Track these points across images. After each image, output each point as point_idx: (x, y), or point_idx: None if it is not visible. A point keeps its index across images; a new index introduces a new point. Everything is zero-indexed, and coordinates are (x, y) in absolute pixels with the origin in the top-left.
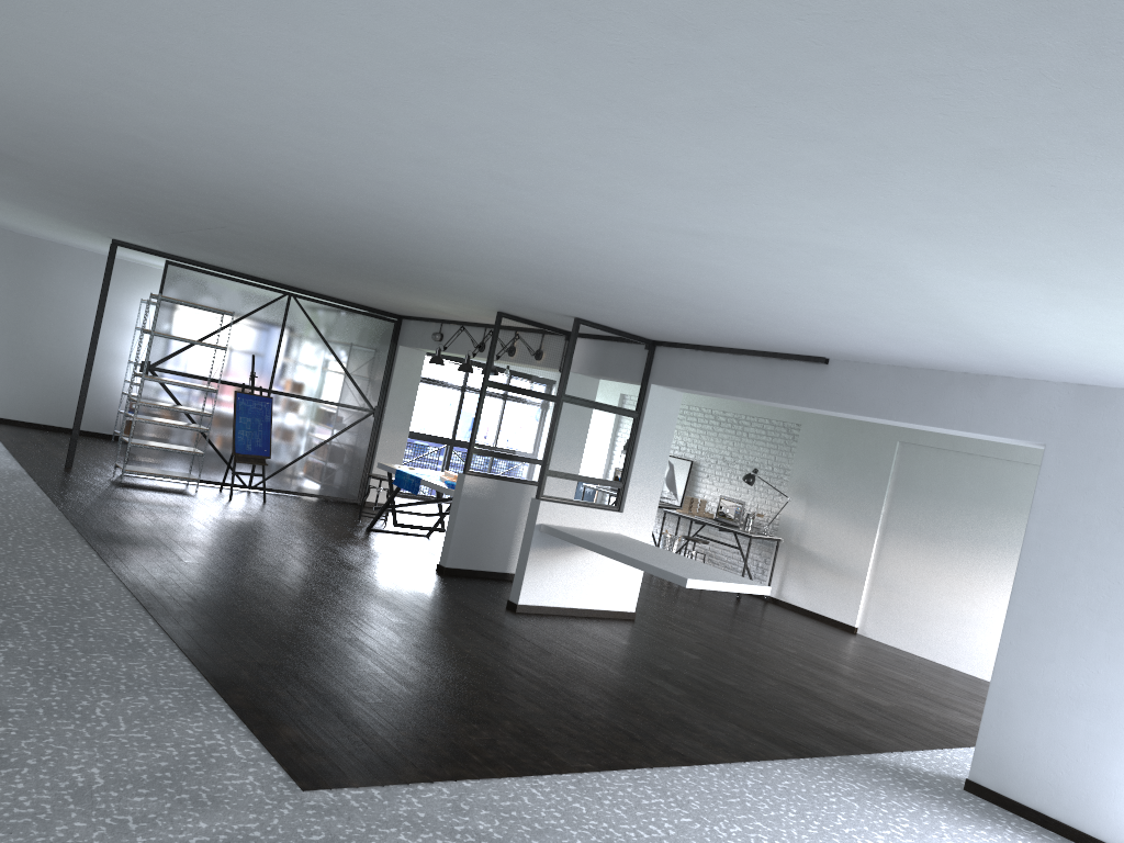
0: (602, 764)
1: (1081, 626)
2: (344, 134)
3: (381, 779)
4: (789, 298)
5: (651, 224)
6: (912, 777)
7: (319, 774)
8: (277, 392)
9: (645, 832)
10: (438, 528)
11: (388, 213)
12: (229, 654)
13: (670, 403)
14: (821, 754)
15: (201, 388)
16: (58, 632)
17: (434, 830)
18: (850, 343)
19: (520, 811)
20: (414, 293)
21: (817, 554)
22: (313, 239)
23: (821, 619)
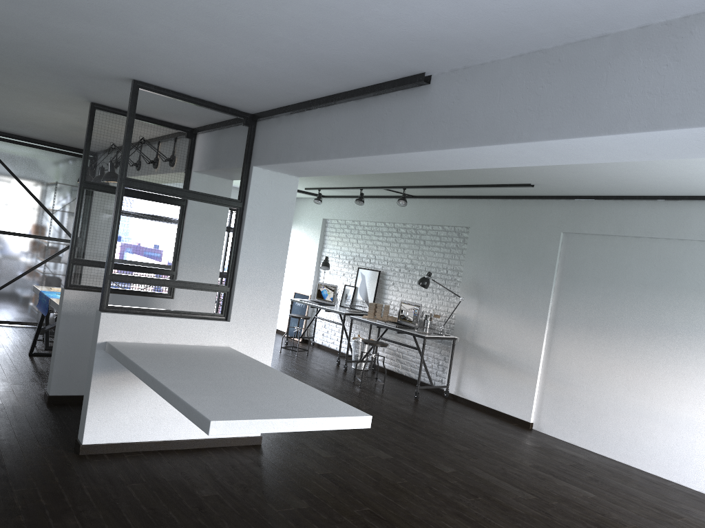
0: None
1: None
2: None
3: None
4: None
5: None
6: None
7: None
8: None
9: None
10: None
11: None
12: None
13: (282, 190)
14: None
15: None
16: None
17: None
18: None
19: None
20: None
21: (490, 351)
22: None
23: (497, 415)
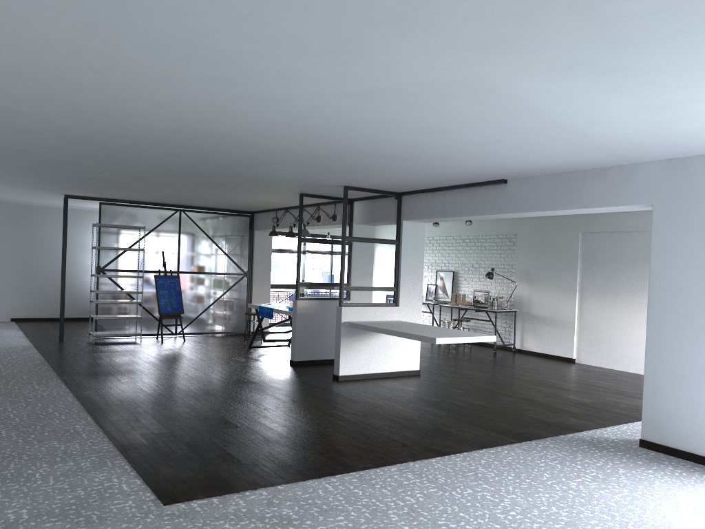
0: (379, 463)
1: (697, 321)
2: (109, 69)
3: (220, 492)
4: (450, 133)
5: (329, 93)
6: (602, 443)
7: (178, 494)
8: (182, 272)
9: (402, 501)
10: None
11: (183, 129)
12: (136, 430)
13: (418, 231)
14: (538, 438)
15: (132, 276)
16: (25, 432)
17: (250, 518)
18: (510, 162)
19: (315, 499)
20: (246, 192)
21: (541, 316)
22: (162, 164)
23: (551, 357)
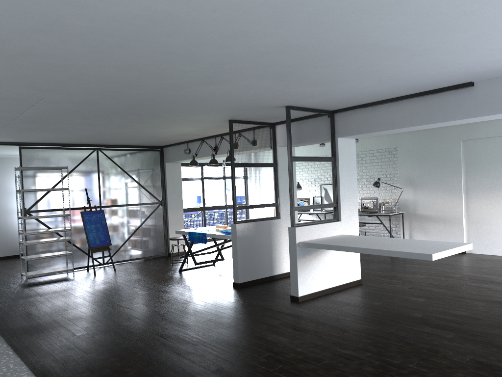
0: None
1: None
2: None
3: None
4: None
5: None
6: None
7: None
8: (104, 206)
9: None
10: (220, 259)
11: (175, 10)
12: None
13: (350, 147)
14: None
15: (60, 215)
16: None
17: None
18: None
19: None
20: (174, 122)
21: (428, 215)
22: (107, 87)
23: None
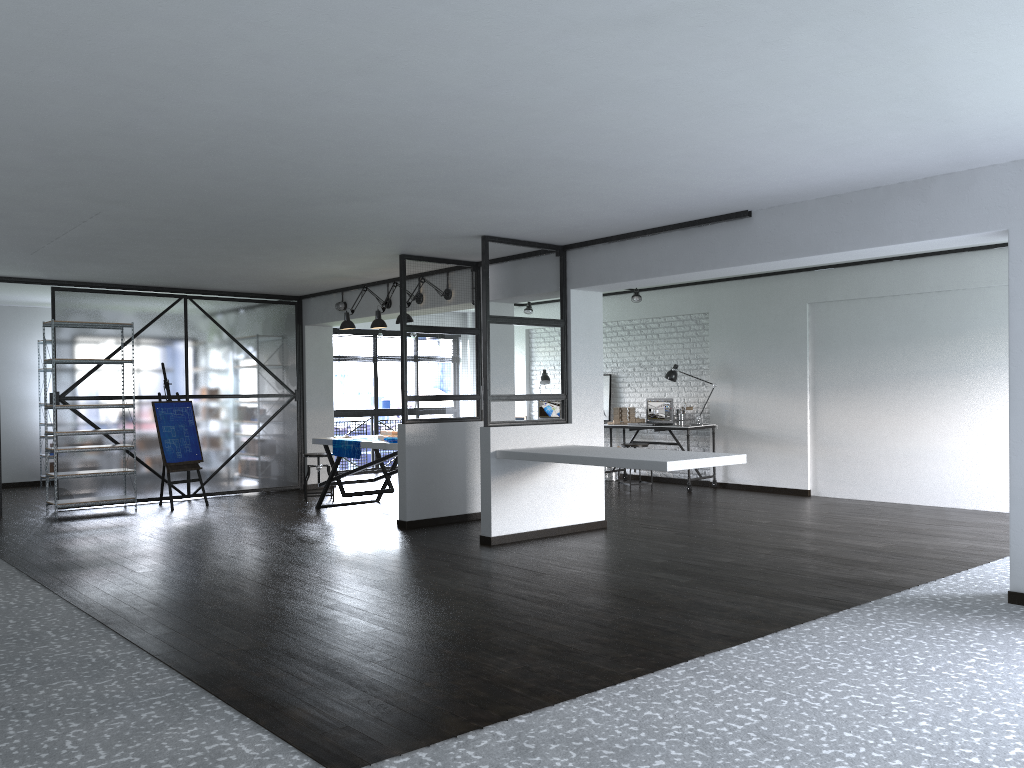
0: (651, 664)
1: None
2: None
3: (424, 739)
4: (733, 113)
5: (590, 20)
6: (954, 603)
7: (351, 751)
8: (194, 396)
9: (737, 723)
10: (387, 489)
11: (274, 118)
12: (209, 649)
13: (592, 305)
14: (856, 603)
15: (117, 405)
16: (8, 670)
17: None
18: (783, 174)
19: (593, 735)
20: (311, 255)
21: (754, 431)
22: (196, 200)
23: (773, 491)
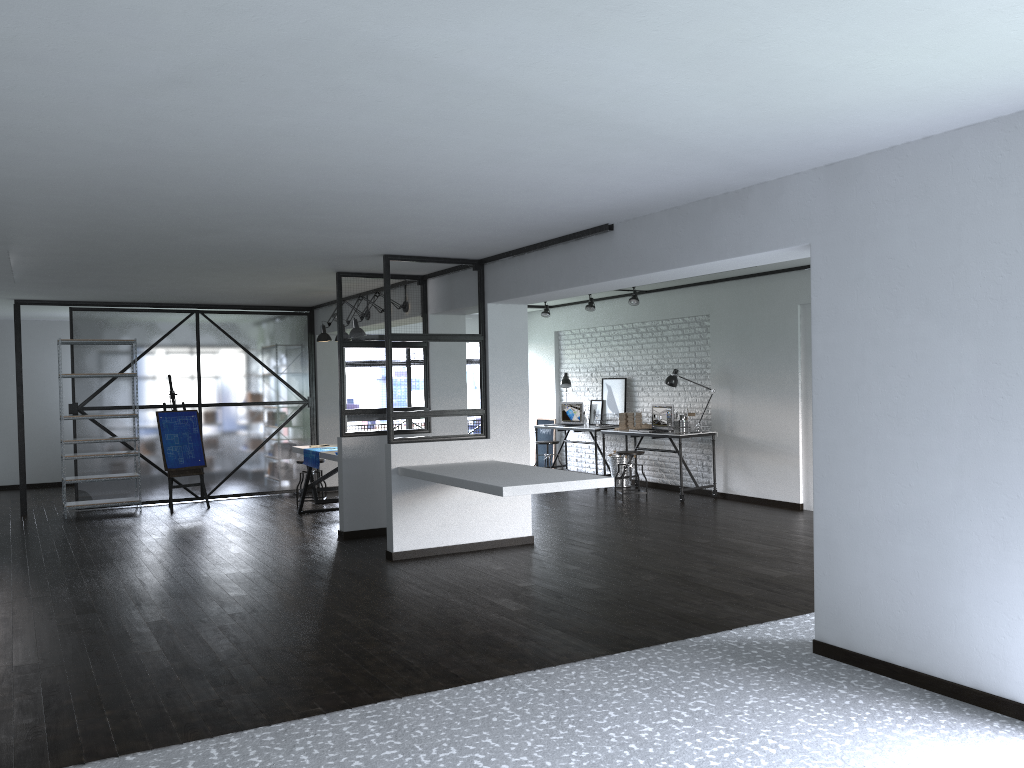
0: (336, 705)
1: (884, 437)
2: None
3: None
4: (422, 146)
5: (129, 84)
6: (752, 650)
7: None
8: (207, 404)
9: None
10: None
11: (9, 175)
12: None
13: (514, 318)
14: (647, 644)
15: (121, 415)
16: None
17: None
18: (582, 193)
19: None
20: (257, 276)
21: (750, 439)
22: (70, 238)
23: (768, 503)
